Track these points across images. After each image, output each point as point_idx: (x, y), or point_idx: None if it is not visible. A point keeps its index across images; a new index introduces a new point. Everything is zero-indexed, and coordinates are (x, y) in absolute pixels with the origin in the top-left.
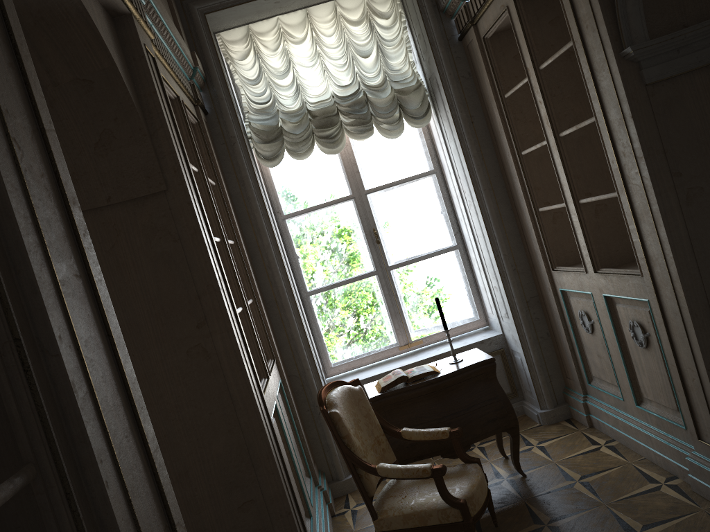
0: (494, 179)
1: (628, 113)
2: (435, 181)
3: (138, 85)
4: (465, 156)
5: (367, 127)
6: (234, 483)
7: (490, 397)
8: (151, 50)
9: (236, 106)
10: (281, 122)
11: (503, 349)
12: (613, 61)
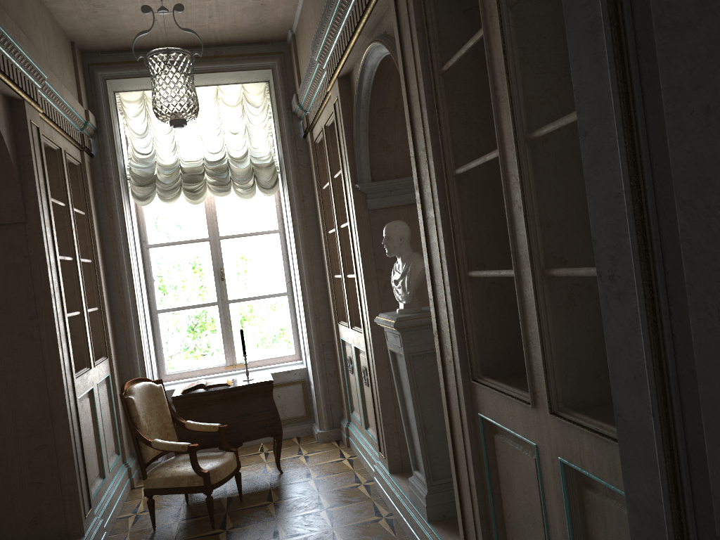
0: (313, 247)
1: (356, 225)
2: (278, 239)
3: (19, 148)
4: (293, 225)
5: (224, 188)
6: (35, 431)
7: (265, 409)
8: (37, 121)
9: (121, 152)
10: (157, 172)
11: (304, 380)
12: (351, 190)
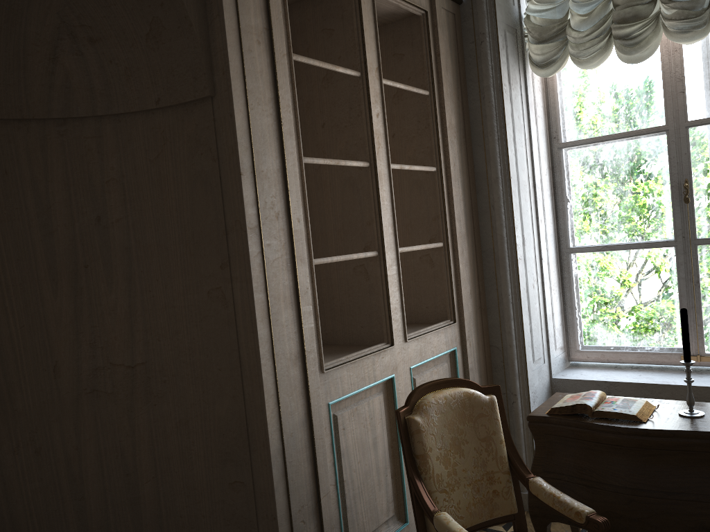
0: None
1: None
2: None
3: None
4: None
5: (692, 22)
6: (229, 455)
7: None
8: None
9: None
10: (570, 15)
11: None
12: None
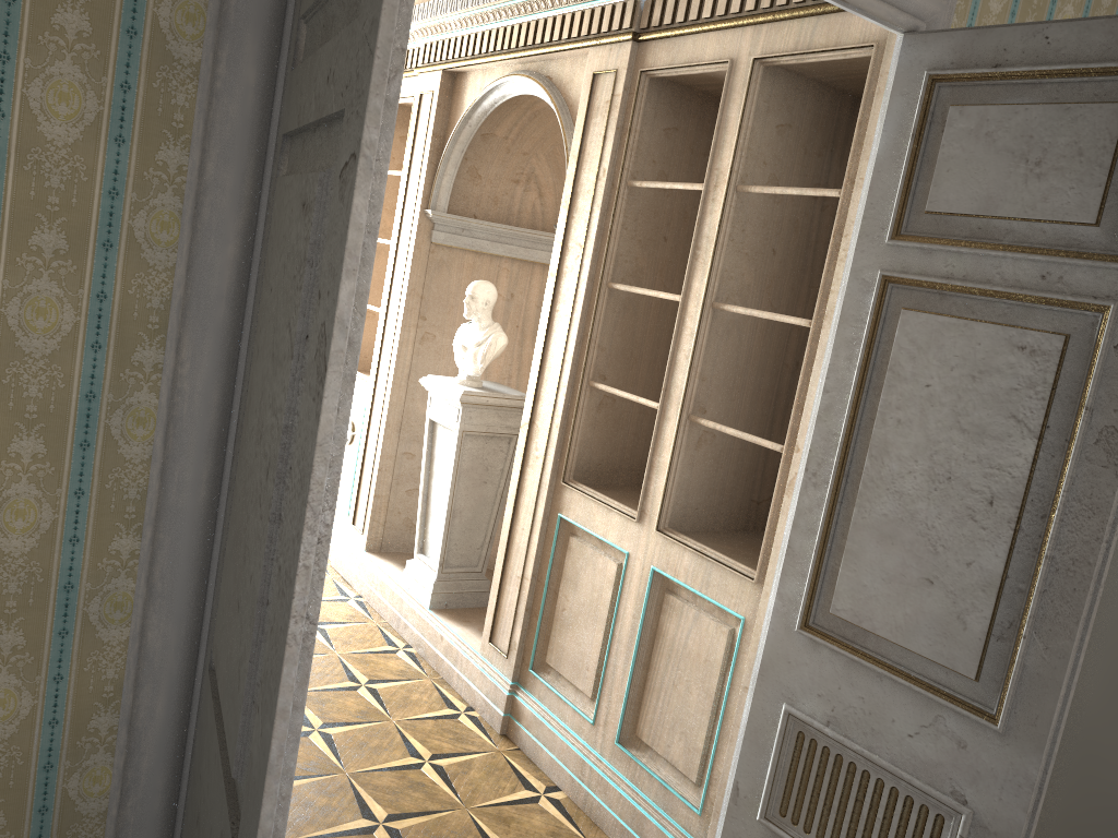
0: None
1: (411, 256)
2: None
3: None
4: None
5: None
6: None
7: None
8: None
9: None
10: None
11: None
12: (418, 212)
